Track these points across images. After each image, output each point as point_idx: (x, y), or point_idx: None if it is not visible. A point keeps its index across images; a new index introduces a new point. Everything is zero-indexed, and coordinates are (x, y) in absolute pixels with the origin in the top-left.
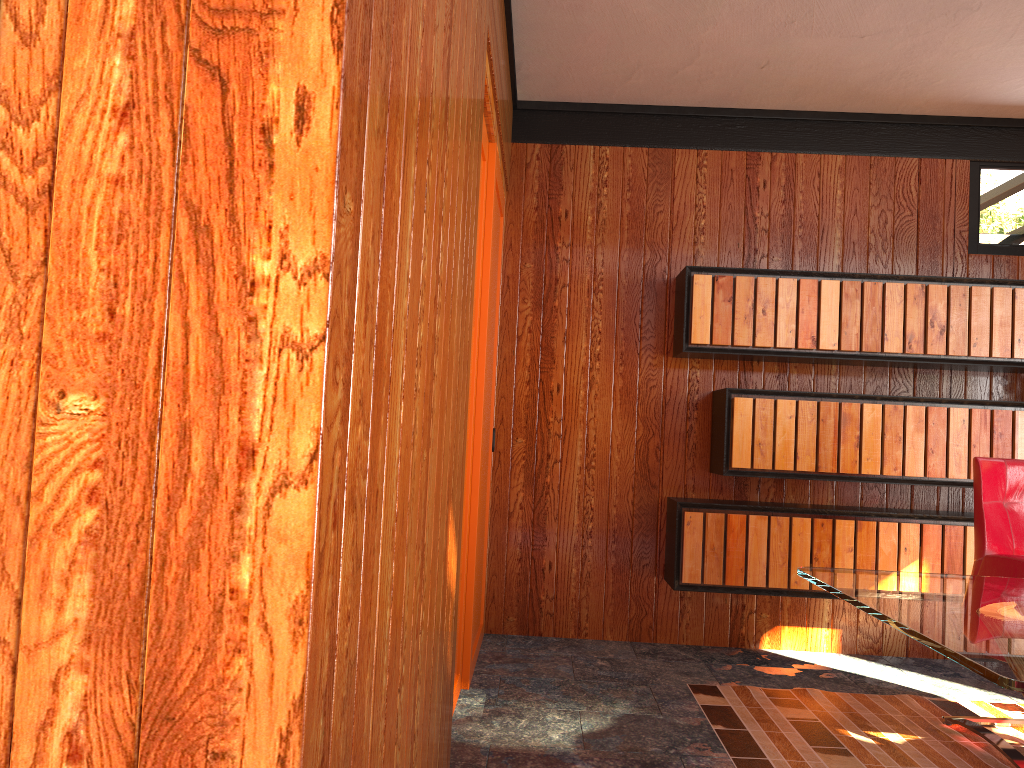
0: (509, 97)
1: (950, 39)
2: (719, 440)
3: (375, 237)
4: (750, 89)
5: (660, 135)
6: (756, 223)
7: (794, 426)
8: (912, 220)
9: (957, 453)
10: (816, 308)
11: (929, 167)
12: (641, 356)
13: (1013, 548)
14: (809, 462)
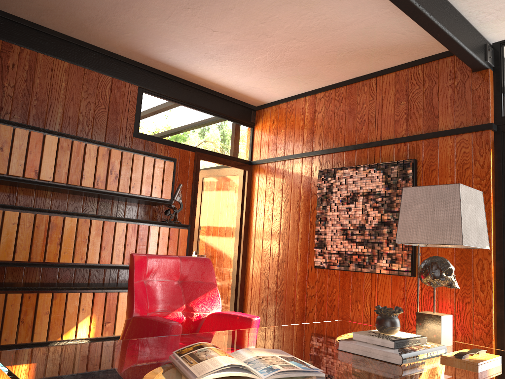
0: None
1: (138, 6)
2: None
3: None
4: None
5: None
6: (4, 90)
7: (16, 230)
8: (105, 111)
9: (118, 249)
10: (40, 152)
11: (117, 84)
12: None
13: (148, 309)
14: (25, 255)
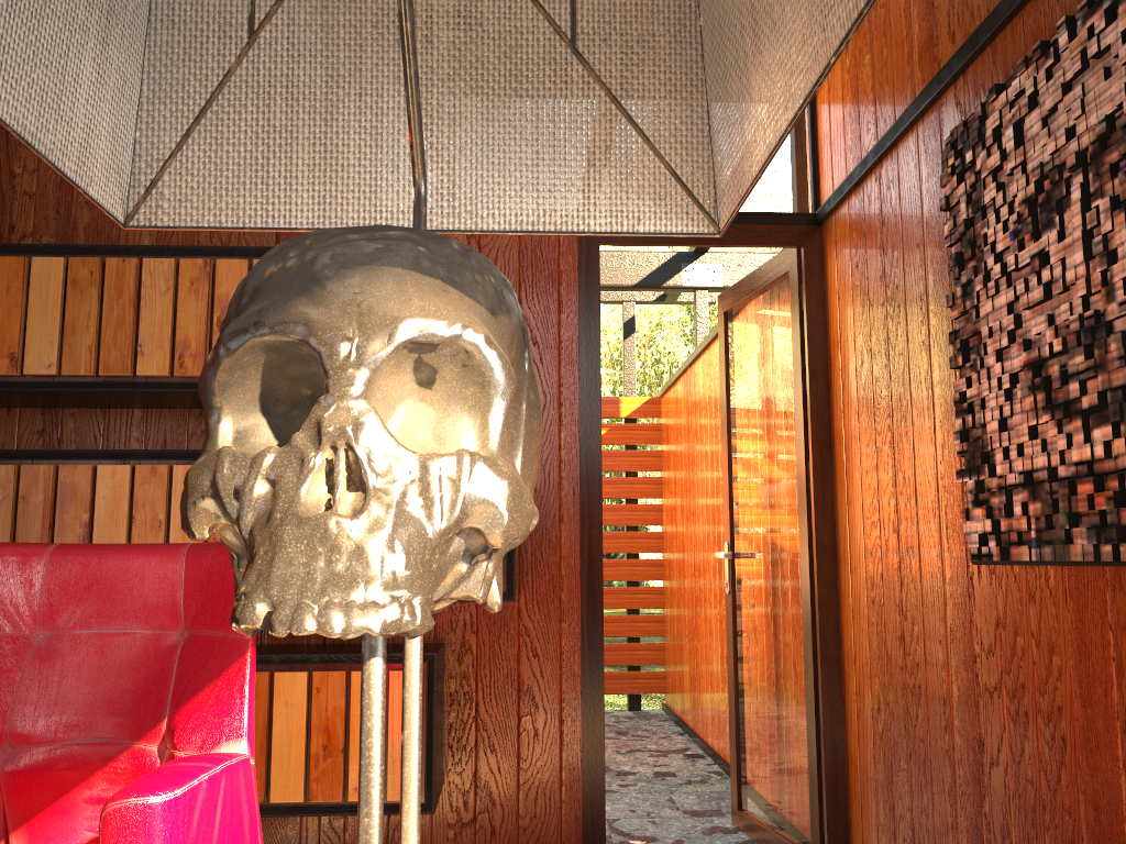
0: None
1: None
2: None
3: None
4: None
5: None
6: (15, 184)
7: None
8: None
9: None
10: (21, 305)
11: None
12: None
13: (2, 732)
14: None
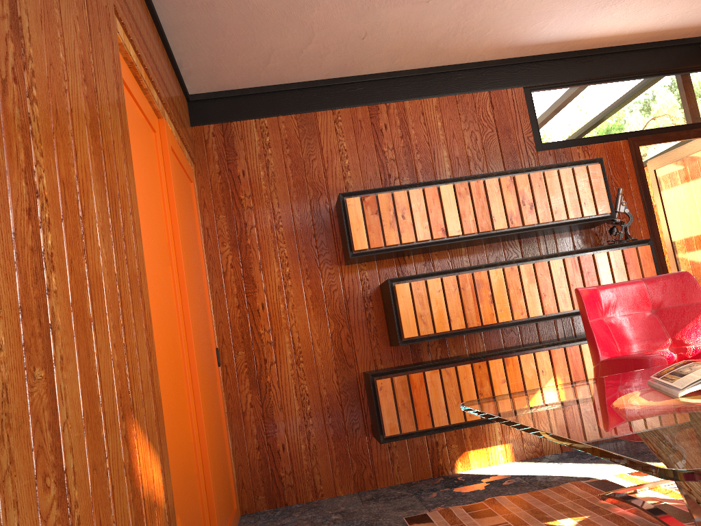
0: (178, 89)
1: None
2: (391, 320)
3: None
4: (359, 58)
5: (302, 103)
6: (385, 155)
7: (443, 297)
8: (494, 135)
9: (562, 292)
10: (440, 207)
11: (497, 96)
12: (321, 269)
13: (618, 351)
14: (460, 322)
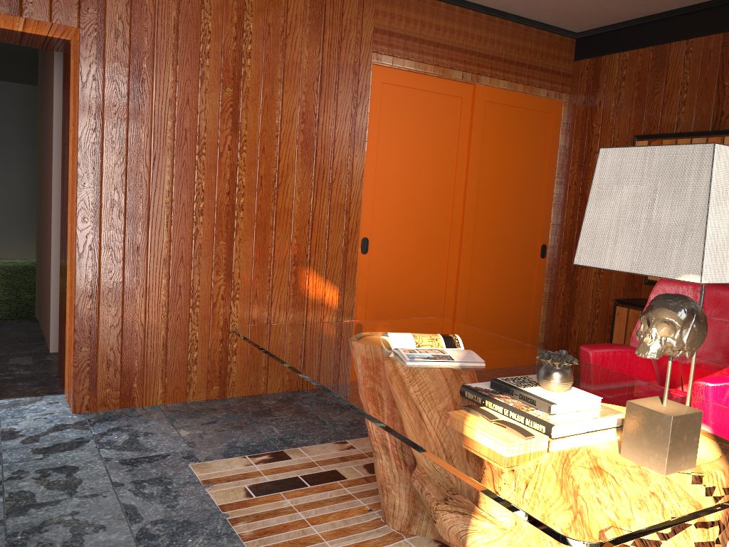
0: (539, 41)
1: None
2: None
3: (118, 188)
4: None
5: (661, 35)
6: (724, 90)
7: None
8: None
9: None
10: None
11: None
12: None
13: None
14: None
